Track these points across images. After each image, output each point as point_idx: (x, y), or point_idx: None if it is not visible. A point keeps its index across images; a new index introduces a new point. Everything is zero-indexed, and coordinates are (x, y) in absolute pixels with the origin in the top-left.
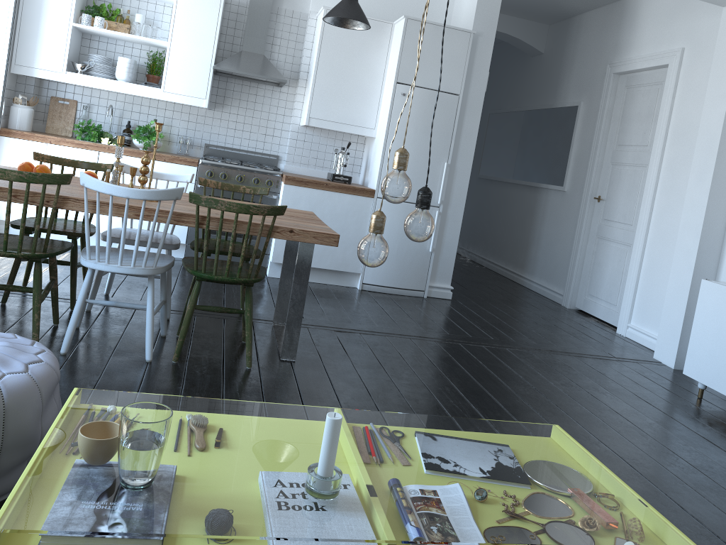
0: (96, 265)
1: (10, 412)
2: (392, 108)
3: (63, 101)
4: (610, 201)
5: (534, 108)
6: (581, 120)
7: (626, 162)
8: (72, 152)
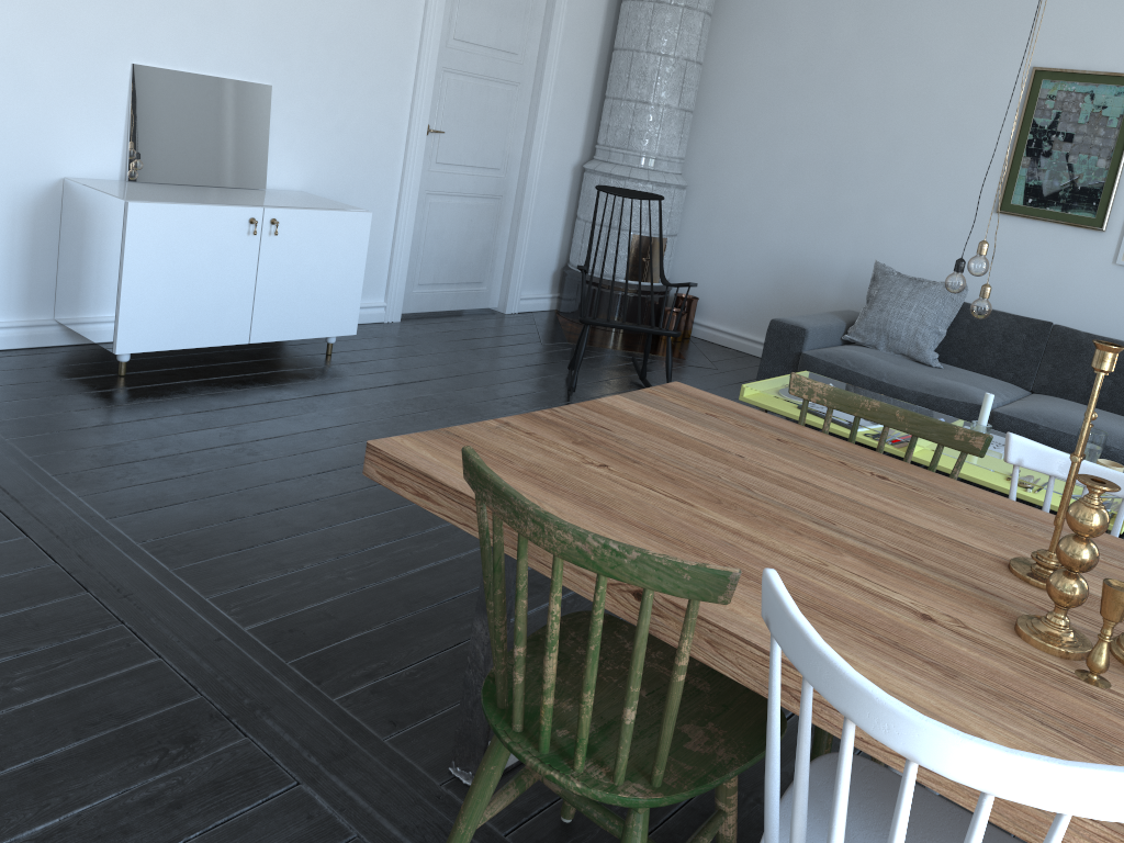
0: None
1: None
2: None
3: None
4: None
5: None
6: None
7: None
8: None
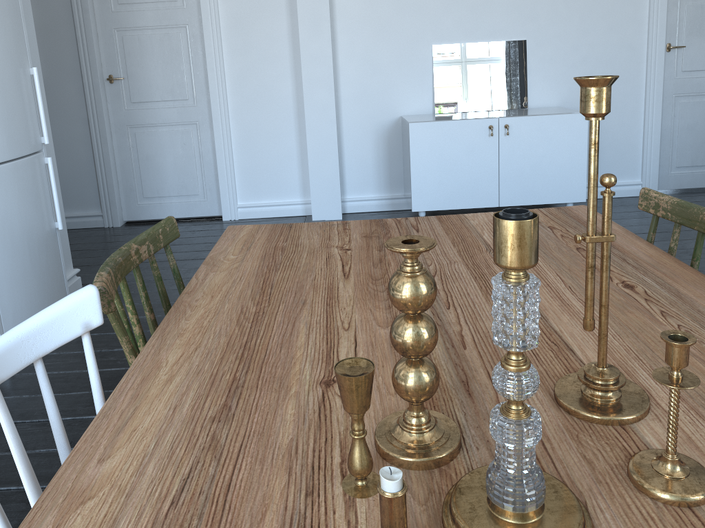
0: None
1: None
2: None
3: None
4: (136, 78)
5: None
6: None
7: (146, 25)
8: None
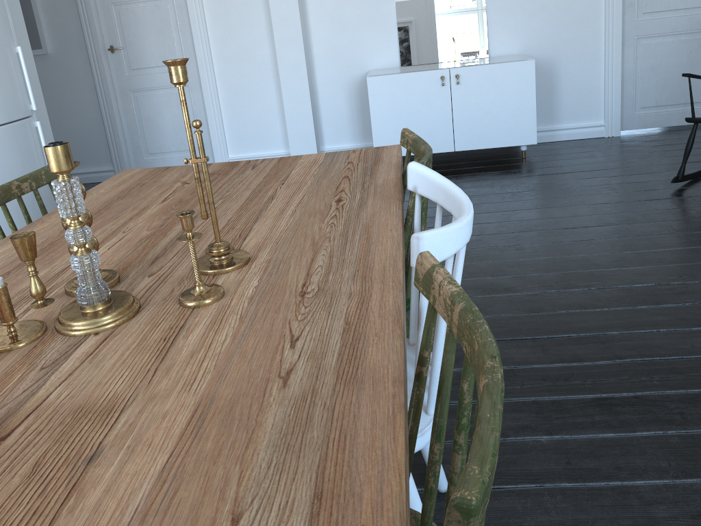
0: None
1: None
2: None
3: None
4: (133, 47)
5: None
6: None
7: None
8: None
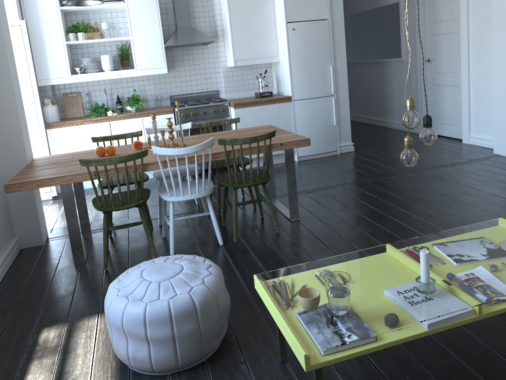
0: (176, 198)
1: (217, 297)
2: (288, 40)
3: (71, 94)
4: (437, 60)
5: (366, 10)
6: (403, 11)
7: (442, 32)
8: (93, 127)
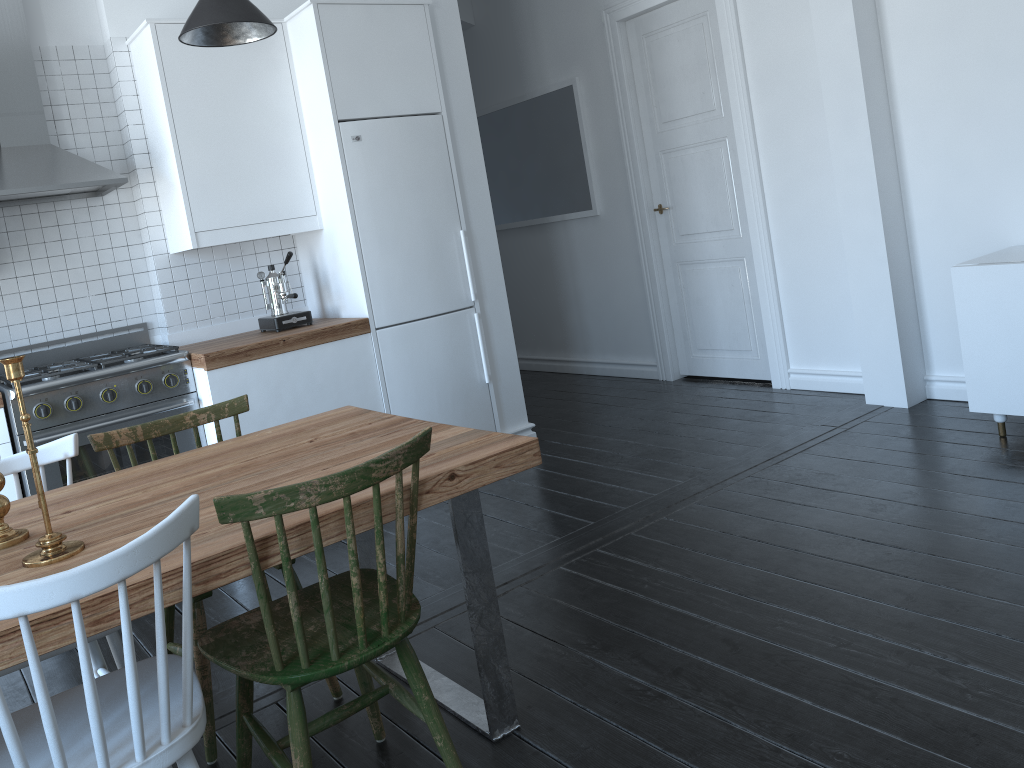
0: None
1: None
2: (346, 168)
3: None
4: (682, 206)
5: (493, 110)
6: (584, 104)
7: (687, 143)
8: None
